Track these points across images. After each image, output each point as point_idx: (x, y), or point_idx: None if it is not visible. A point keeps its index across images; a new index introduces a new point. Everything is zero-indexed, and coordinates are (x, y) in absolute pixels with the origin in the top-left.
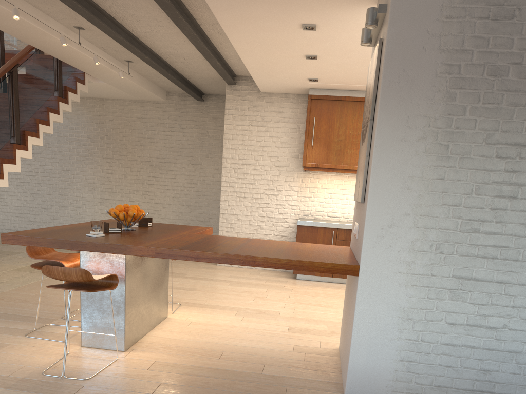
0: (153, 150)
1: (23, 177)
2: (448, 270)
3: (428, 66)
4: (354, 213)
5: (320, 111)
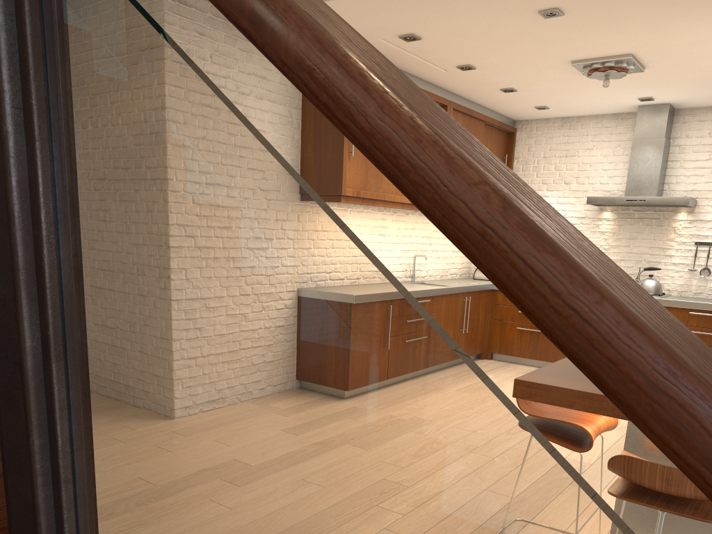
0: None
1: None
2: None
3: None
4: None
5: None
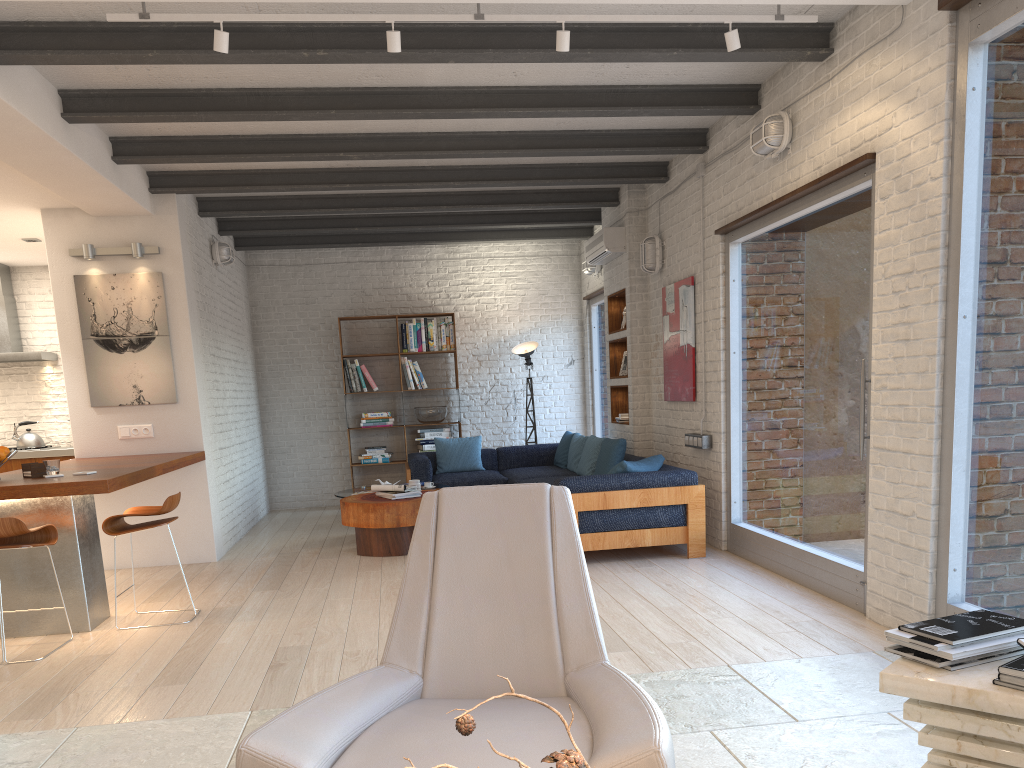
0: None
1: None
2: (217, 444)
3: (194, 301)
4: (82, 420)
5: None
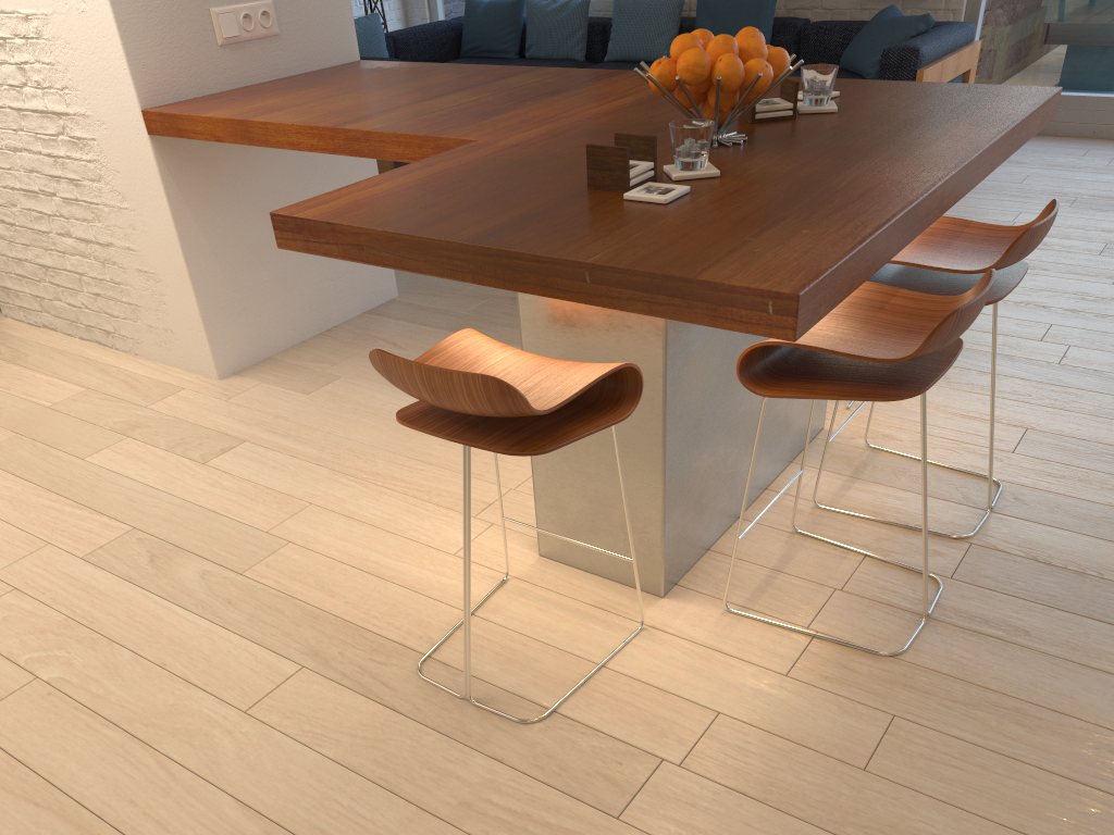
0: None
1: None
2: None
3: None
4: None
5: None
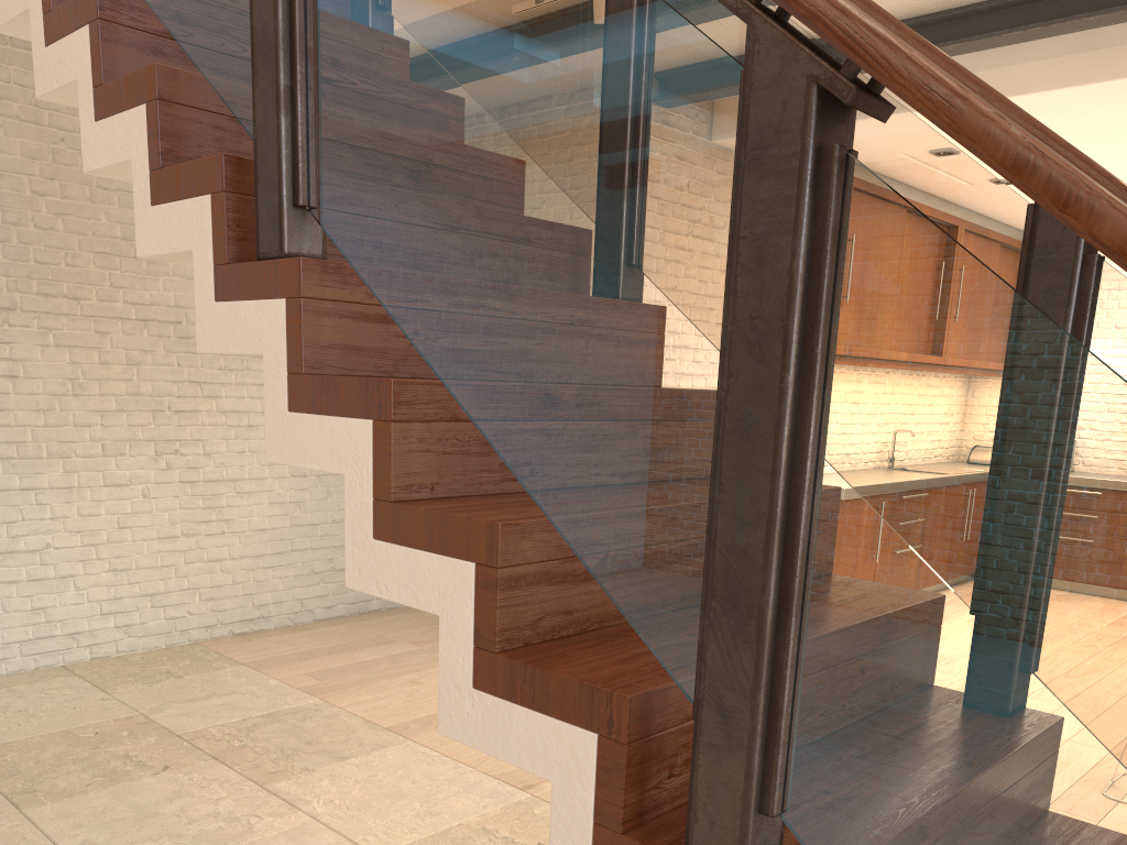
0: (188, 277)
1: None
2: None
3: None
4: None
5: None
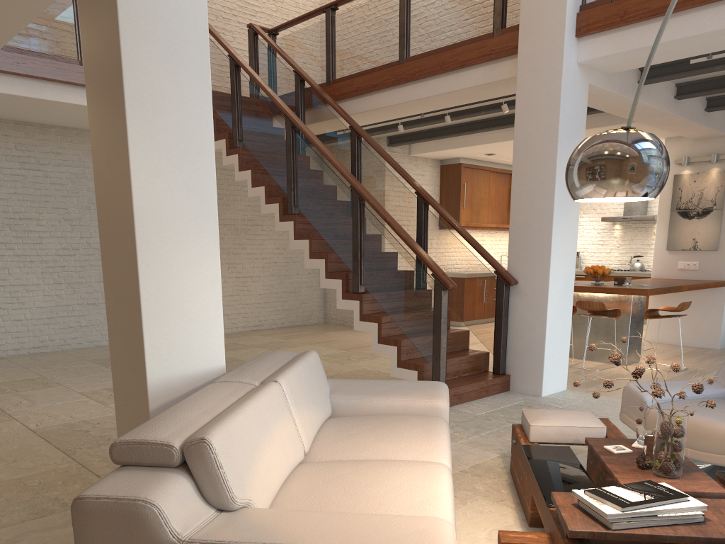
0: (237, 210)
1: (54, 258)
2: None
3: None
4: (659, 257)
5: (466, 177)
